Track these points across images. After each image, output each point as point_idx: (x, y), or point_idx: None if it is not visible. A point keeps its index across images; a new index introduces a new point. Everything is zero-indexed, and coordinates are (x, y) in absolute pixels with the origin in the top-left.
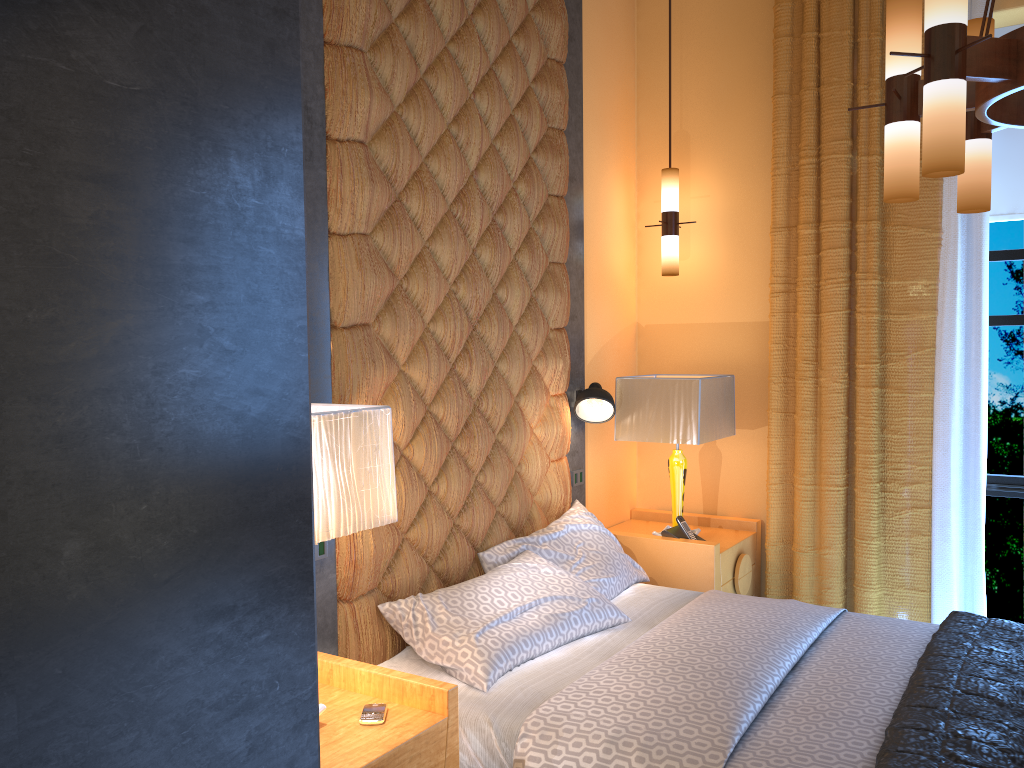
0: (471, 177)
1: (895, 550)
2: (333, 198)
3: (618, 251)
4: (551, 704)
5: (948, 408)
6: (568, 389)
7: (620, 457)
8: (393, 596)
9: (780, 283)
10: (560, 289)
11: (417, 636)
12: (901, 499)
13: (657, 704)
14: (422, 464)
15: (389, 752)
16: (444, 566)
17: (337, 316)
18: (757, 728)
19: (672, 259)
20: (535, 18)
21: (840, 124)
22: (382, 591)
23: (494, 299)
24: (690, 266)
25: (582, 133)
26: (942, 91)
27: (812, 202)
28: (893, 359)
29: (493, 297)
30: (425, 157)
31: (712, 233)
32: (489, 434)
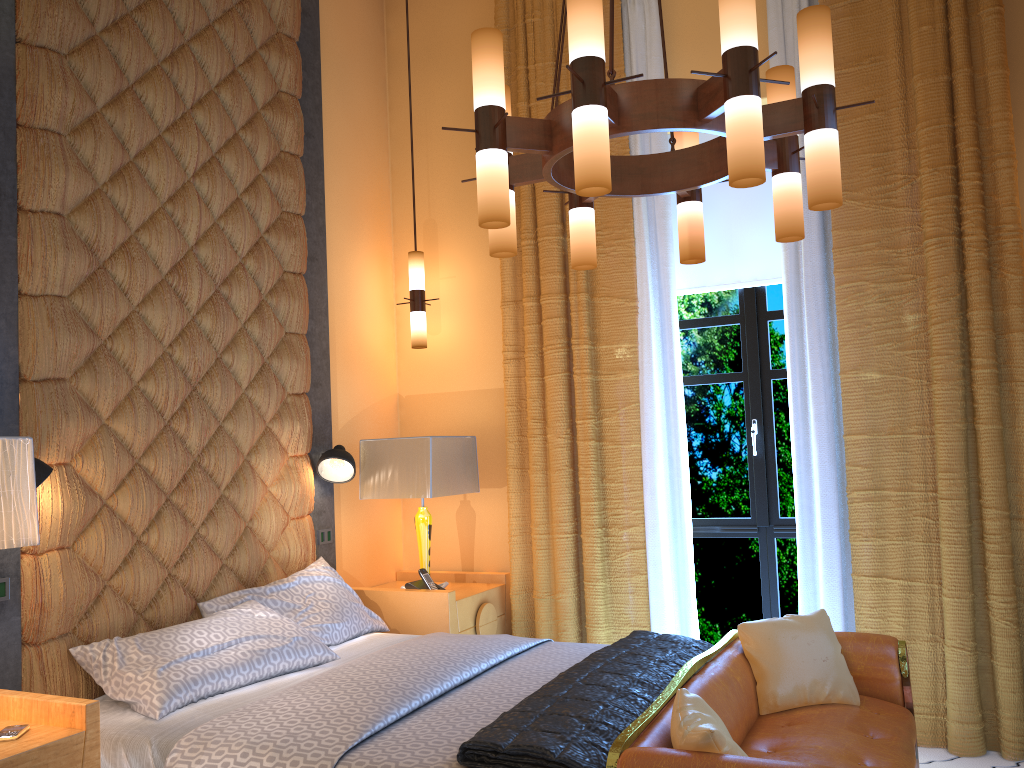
0: (190, 251)
1: (620, 590)
2: (24, 262)
3: (374, 327)
4: (212, 723)
5: (652, 456)
6: (312, 451)
7: (382, 520)
8: (91, 641)
9: (511, 351)
10: (297, 357)
11: (106, 675)
12: (621, 542)
13: (308, 713)
14: (128, 513)
15: (5, 759)
16: (155, 614)
17: (27, 370)
18: (394, 727)
19: (419, 332)
20: (265, 115)
21: (551, 210)
22: (78, 636)
23: (218, 363)
24: (442, 340)
25: (324, 218)
26: (485, 158)
27: (532, 278)
28: (607, 415)
29: (217, 361)
30: (136, 231)
31: (459, 309)
32: (211, 488)
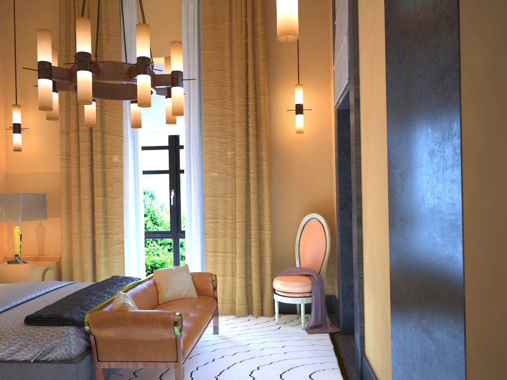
0: None
1: (112, 261)
2: None
3: None
4: None
5: (128, 204)
6: None
7: None
8: None
9: (64, 155)
10: None
11: None
12: (113, 241)
13: None
14: None
15: None
16: None
17: None
18: None
19: (18, 144)
20: None
21: None
22: None
23: None
24: (30, 147)
25: None
26: (42, 82)
27: (75, 123)
28: (108, 186)
29: None
30: None
31: (39, 134)
32: None
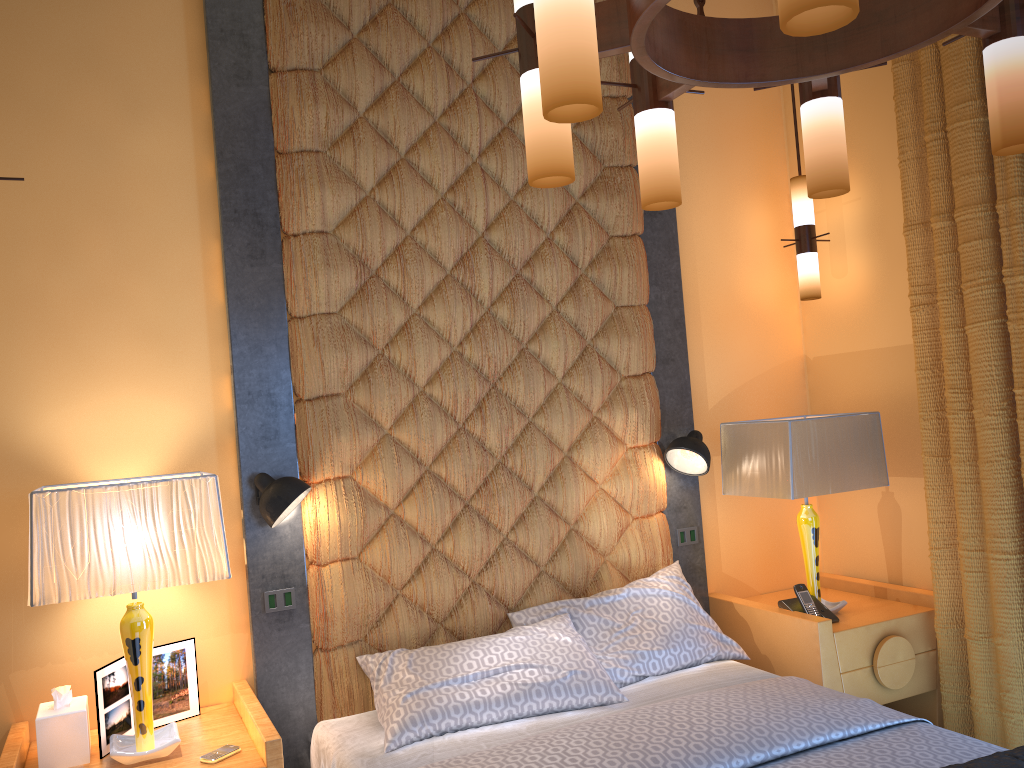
0: (480, 238)
1: None
2: (288, 286)
3: (760, 278)
4: None
5: None
6: (663, 439)
7: (783, 512)
8: (383, 649)
9: (919, 293)
10: (628, 334)
11: (376, 690)
12: None
13: None
14: (417, 523)
15: None
16: (455, 624)
17: (299, 390)
18: None
19: (807, 280)
20: None
21: (962, 82)
22: (369, 644)
23: (522, 354)
24: (849, 284)
25: None
26: (523, 87)
27: (942, 187)
28: None
29: (522, 352)
30: (412, 230)
31: (867, 241)
32: (517, 491)
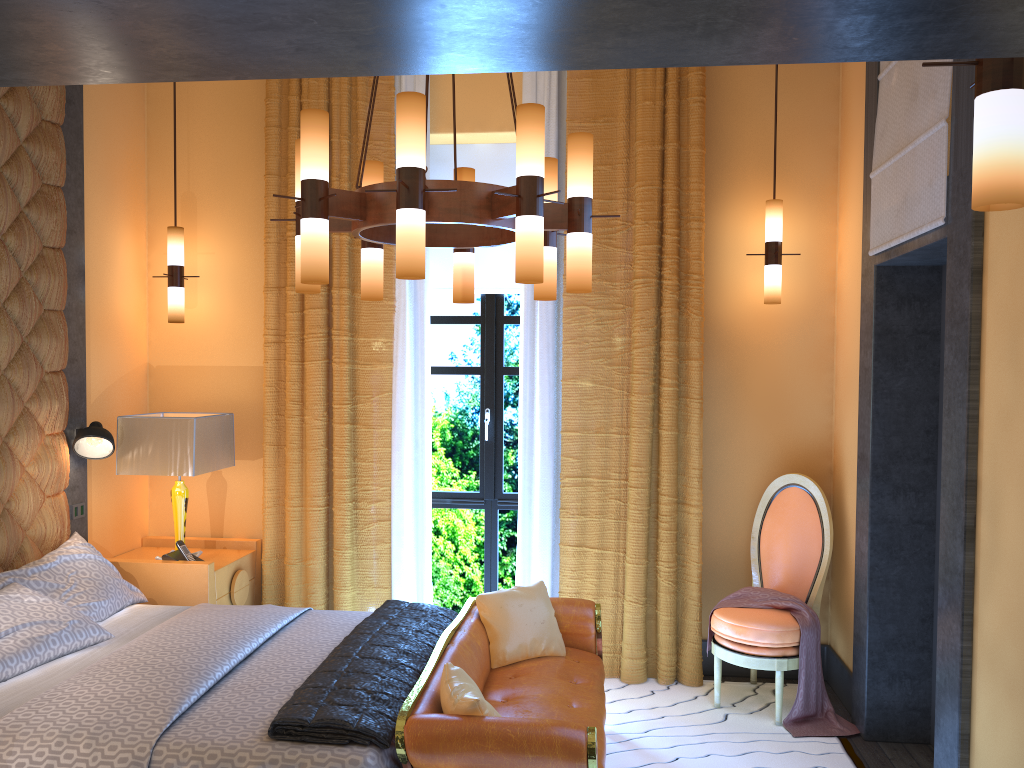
0: None
1: (365, 556)
2: None
3: (127, 297)
4: (13, 714)
5: (401, 440)
6: (67, 428)
7: (130, 489)
8: None
9: (272, 335)
10: (56, 335)
11: None
12: (369, 514)
13: (113, 700)
14: None
15: None
16: None
17: None
18: (197, 706)
19: (178, 308)
20: None
21: None
22: None
23: None
24: (198, 314)
25: (83, 189)
26: (311, 226)
27: None
28: (362, 401)
29: None
30: None
31: (217, 286)
32: None
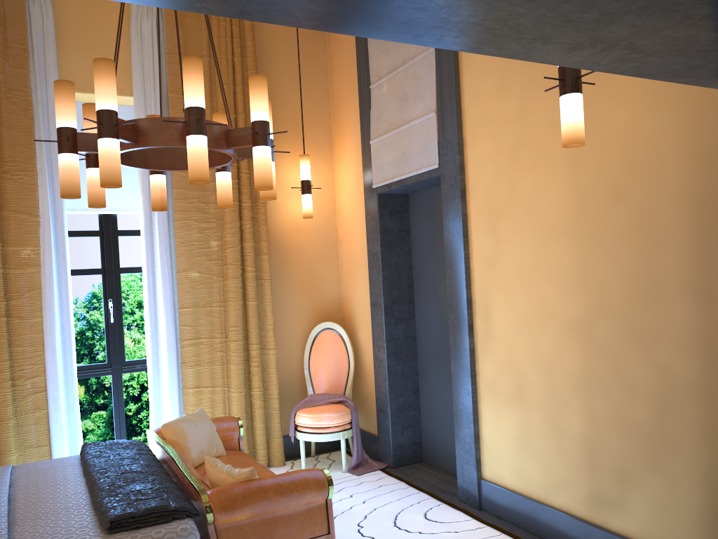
0: None
1: (25, 424)
2: None
3: None
4: None
5: (53, 326)
6: None
7: None
8: None
9: None
10: None
11: None
12: (26, 389)
13: None
14: None
15: None
16: None
17: None
18: (13, 535)
19: None
20: None
21: None
22: None
23: None
24: None
25: None
26: (110, 144)
27: None
28: (14, 298)
29: None
30: None
31: None
32: None
